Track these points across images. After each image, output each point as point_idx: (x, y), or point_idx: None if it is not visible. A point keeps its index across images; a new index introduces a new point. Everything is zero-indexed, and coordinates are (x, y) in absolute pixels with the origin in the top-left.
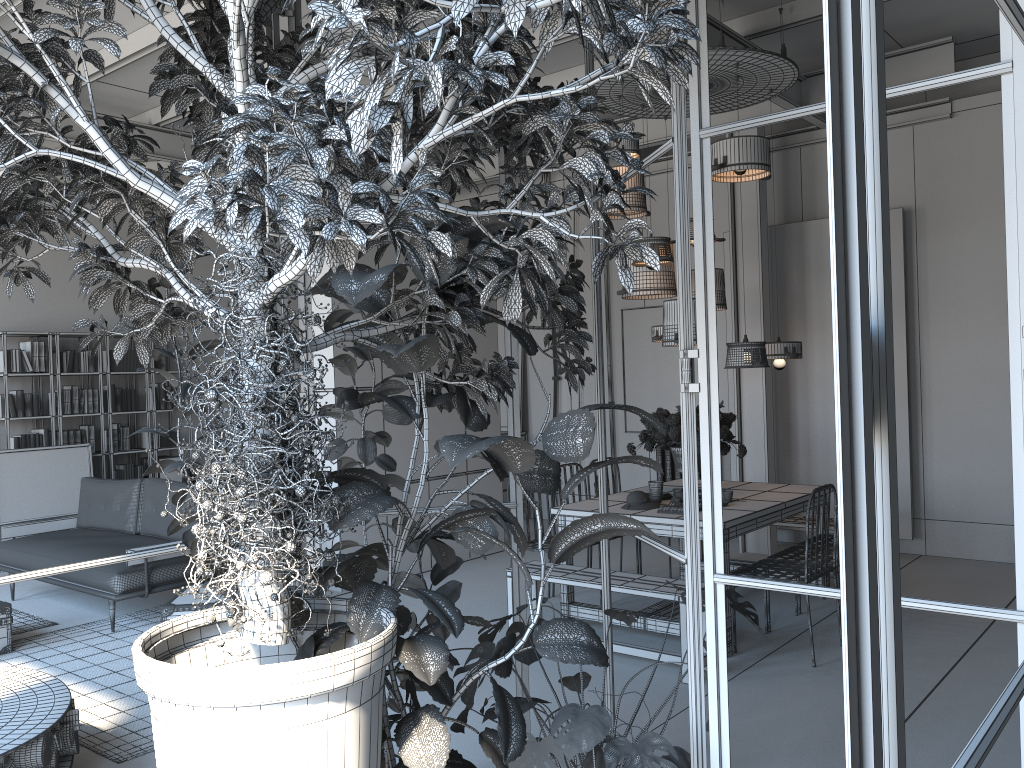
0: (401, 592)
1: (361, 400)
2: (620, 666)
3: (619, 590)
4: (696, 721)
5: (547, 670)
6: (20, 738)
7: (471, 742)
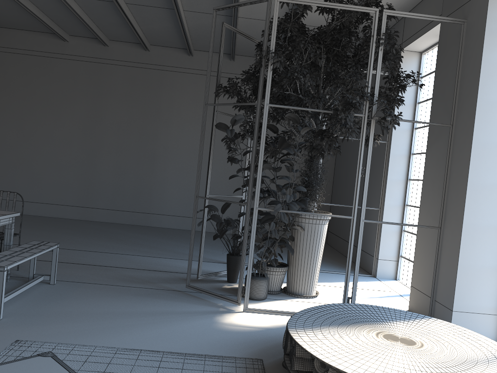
0: (228, 226)
1: (278, 168)
2: (33, 294)
3: (44, 252)
4: (241, 224)
5: (48, 306)
6: (322, 307)
7: (154, 305)
